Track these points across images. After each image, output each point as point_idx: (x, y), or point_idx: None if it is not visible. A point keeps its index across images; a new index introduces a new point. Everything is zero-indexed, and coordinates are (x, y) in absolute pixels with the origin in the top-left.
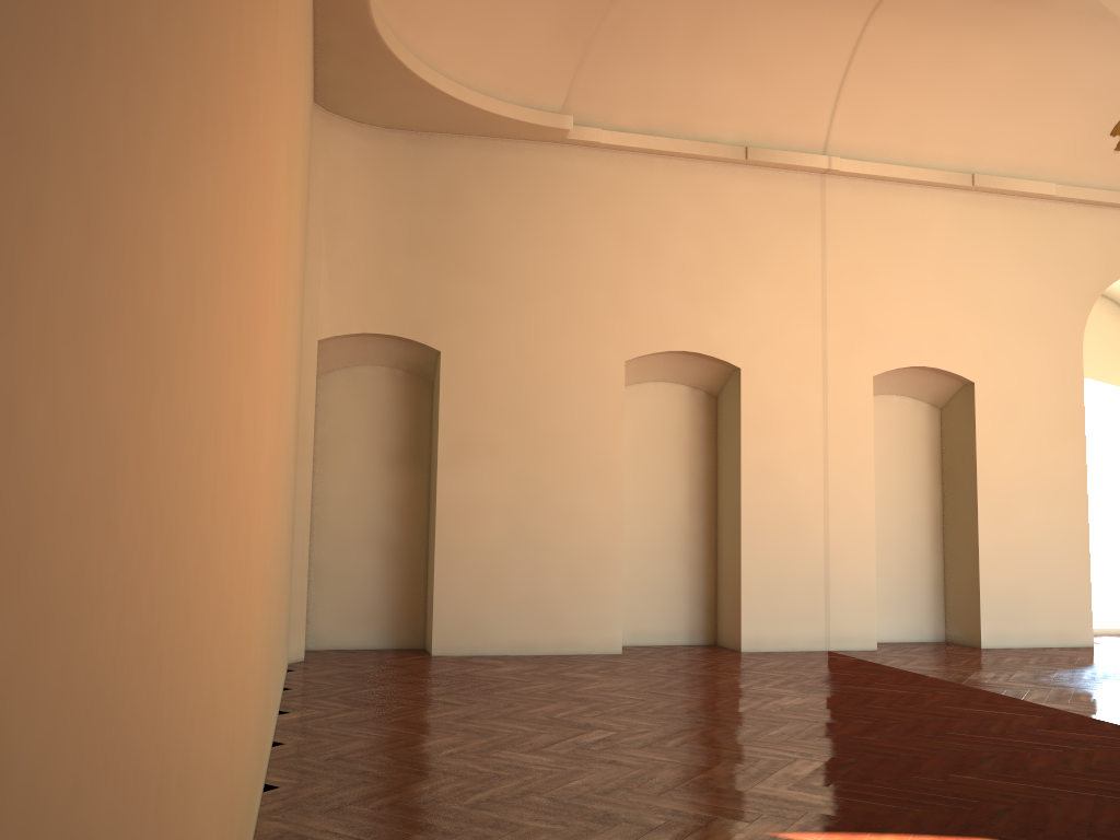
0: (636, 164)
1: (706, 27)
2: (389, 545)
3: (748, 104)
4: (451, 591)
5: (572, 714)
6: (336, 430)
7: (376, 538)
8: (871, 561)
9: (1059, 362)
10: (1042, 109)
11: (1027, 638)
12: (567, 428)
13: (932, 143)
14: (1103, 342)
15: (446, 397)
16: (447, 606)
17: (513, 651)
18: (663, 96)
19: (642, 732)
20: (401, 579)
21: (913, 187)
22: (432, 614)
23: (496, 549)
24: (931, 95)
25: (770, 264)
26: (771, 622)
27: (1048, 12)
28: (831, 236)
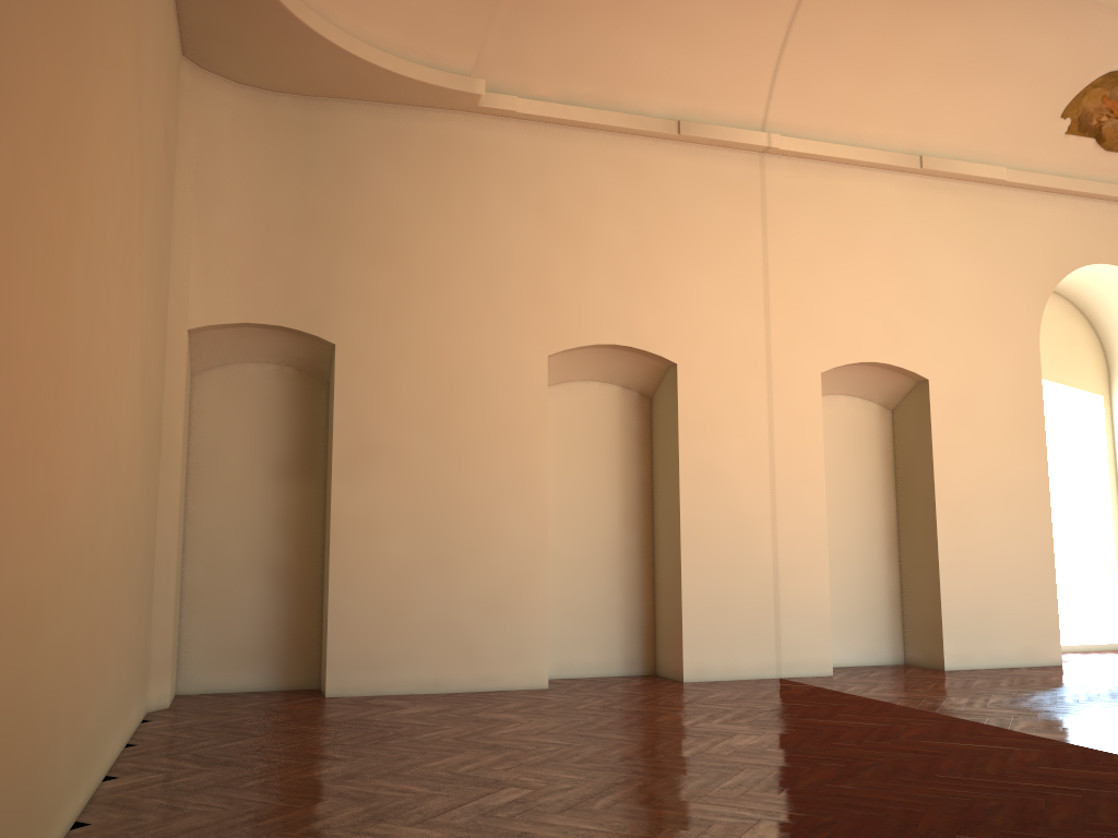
0: (557, 138)
1: None
2: (278, 569)
3: (680, 74)
4: (348, 620)
5: (480, 767)
6: (214, 437)
7: (262, 562)
8: (824, 577)
9: (1016, 358)
10: (992, 88)
11: (993, 657)
12: (482, 431)
13: (877, 122)
14: (1055, 341)
15: (342, 396)
16: (344, 638)
17: (422, 689)
18: (586, 63)
19: (565, 789)
20: (292, 608)
21: (858, 169)
22: (326, 648)
23: (401, 571)
24: (875, 69)
25: (707, 249)
26: (716, 648)
27: None
28: (773, 220)
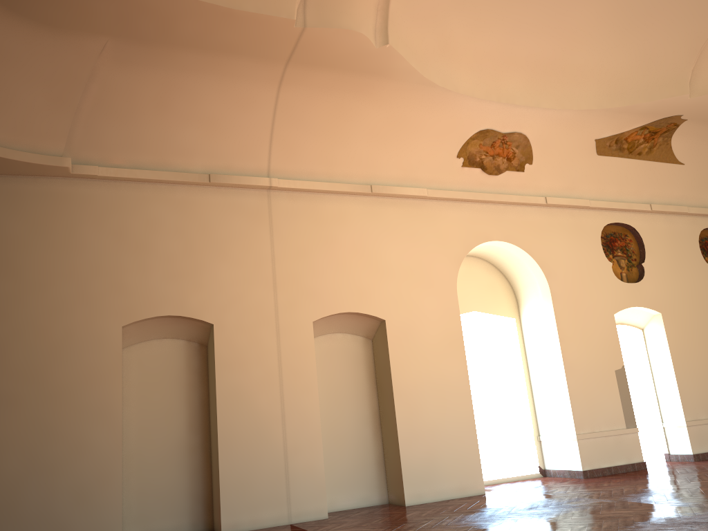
0: (129, 189)
1: (166, 97)
2: None
3: (208, 146)
4: None
5: None
6: None
7: None
8: (319, 453)
9: (442, 302)
10: (410, 143)
11: (438, 494)
12: (74, 379)
13: (342, 167)
14: (482, 287)
15: None
16: None
17: None
18: (145, 143)
19: None
20: None
21: (333, 195)
22: None
23: (13, 480)
24: (334, 136)
25: (233, 250)
26: (245, 508)
27: (393, 82)
28: (277, 230)
